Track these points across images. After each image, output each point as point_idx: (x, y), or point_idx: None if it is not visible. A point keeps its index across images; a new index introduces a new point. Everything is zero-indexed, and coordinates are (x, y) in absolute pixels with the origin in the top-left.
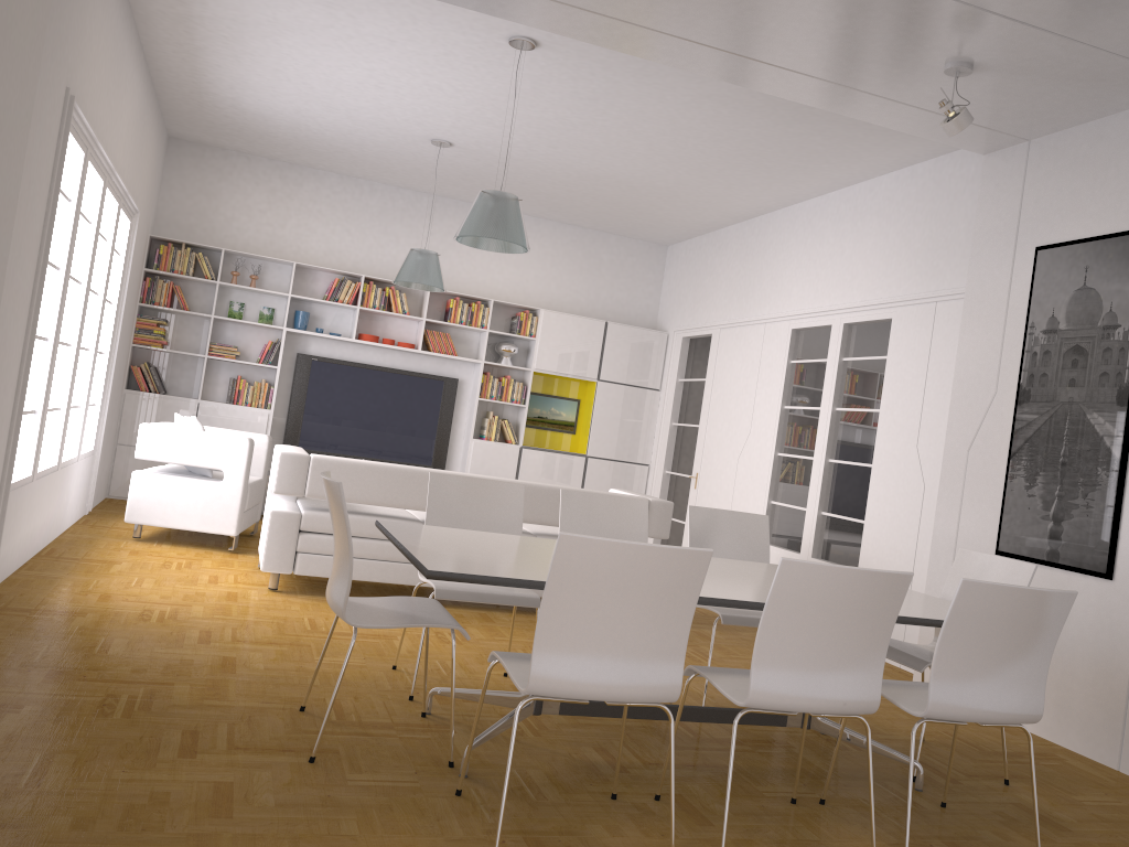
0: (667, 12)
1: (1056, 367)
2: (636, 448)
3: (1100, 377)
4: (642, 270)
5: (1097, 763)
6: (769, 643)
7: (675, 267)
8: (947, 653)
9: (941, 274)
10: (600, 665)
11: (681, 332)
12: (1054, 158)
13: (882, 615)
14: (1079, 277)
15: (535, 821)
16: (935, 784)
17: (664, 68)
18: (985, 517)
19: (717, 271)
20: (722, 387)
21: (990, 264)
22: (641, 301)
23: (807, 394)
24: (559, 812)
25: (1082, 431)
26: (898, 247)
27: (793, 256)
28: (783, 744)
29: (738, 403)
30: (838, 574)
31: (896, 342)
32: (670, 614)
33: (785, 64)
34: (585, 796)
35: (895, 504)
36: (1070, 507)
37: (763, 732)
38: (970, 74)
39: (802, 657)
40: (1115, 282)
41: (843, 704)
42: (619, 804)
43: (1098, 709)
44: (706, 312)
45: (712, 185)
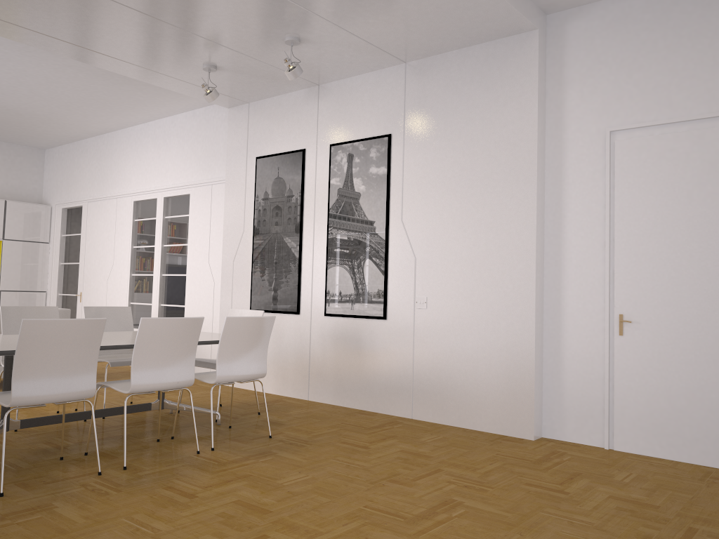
0: (43, 23)
1: (269, 216)
2: (36, 281)
3: (288, 220)
4: (28, 165)
5: (300, 399)
6: (139, 360)
7: (52, 163)
8: (223, 352)
9: (213, 169)
10: (51, 384)
11: (61, 205)
12: (261, 113)
13: (192, 338)
14: (276, 172)
15: (19, 477)
16: (227, 421)
17: (40, 49)
18: (244, 294)
19: (82, 166)
20: (93, 238)
21: (236, 165)
22: (29, 186)
23: (146, 238)
24: (32, 471)
25: (282, 246)
26: (190, 155)
27: (130, 158)
28: (150, 421)
29: (104, 247)
30: (169, 321)
31: (193, 206)
32: (87, 353)
33: (117, 56)
34: (45, 462)
35: (200, 294)
36: (280, 283)
37: (139, 418)
38: (216, 71)
39: (156, 364)
40: (290, 175)
41: (178, 382)
42: (65, 461)
43: (298, 375)
44: (77, 192)
45: (75, 115)
